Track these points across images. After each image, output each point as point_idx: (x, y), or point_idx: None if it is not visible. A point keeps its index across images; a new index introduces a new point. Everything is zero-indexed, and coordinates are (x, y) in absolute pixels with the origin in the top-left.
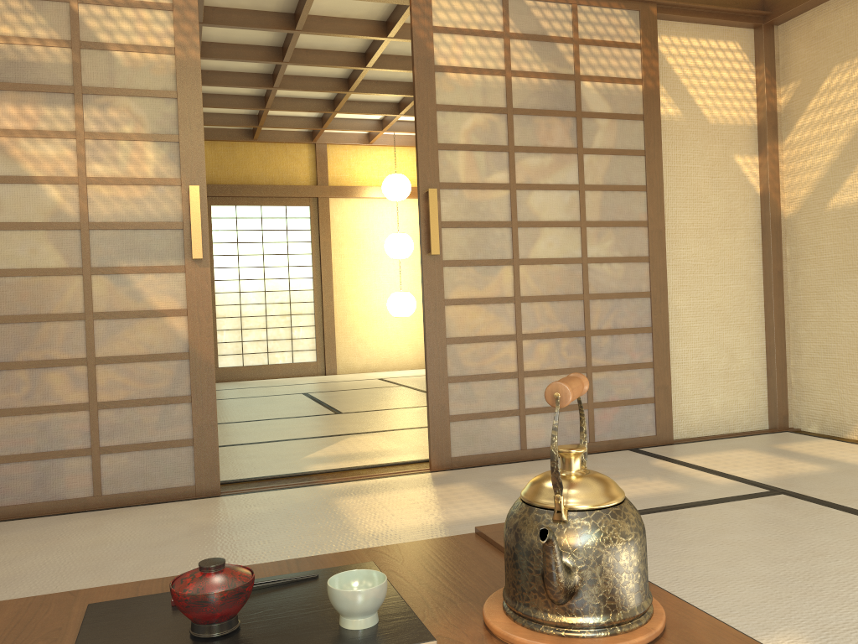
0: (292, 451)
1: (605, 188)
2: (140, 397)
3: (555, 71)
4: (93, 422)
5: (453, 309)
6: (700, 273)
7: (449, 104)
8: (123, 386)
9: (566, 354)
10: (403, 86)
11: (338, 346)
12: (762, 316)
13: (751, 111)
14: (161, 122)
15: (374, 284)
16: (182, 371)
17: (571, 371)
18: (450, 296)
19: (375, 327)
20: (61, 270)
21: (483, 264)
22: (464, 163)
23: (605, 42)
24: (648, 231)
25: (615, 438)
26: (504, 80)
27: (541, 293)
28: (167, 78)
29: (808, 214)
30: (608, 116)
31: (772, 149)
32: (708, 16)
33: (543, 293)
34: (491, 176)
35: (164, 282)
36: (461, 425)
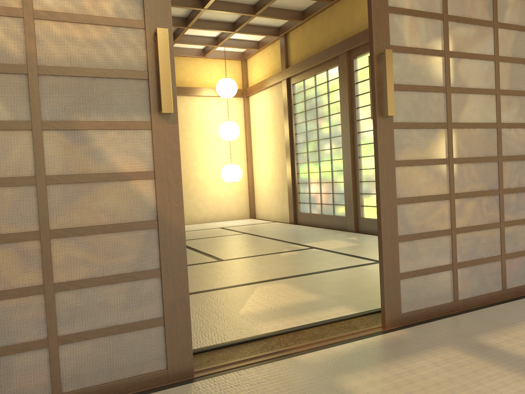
0: (219, 306)
1: (513, 60)
2: (103, 274)
3: None
4: (49, 307)
5: (401, 171)
6: None
7: None
8: (84, 263)
9: (486, 211)
10: (243, 7)
11: (184, 204)
12: None
13: None
14: None
15: (209, 159)
16: (150, 242)
17: (489, 226)
18: (398, 157)
19: (210, 190)
20: (4, 123)
21: (424, 127)
22: (409, 28)
23: None
24: None
25: (519, 284)
26: None
27: (468, 155)
28: None
29: None
30: None
31: None
32: None
33: (469, 155)
34: (430, 42)
35: (128, 140)
36: (408, 282)
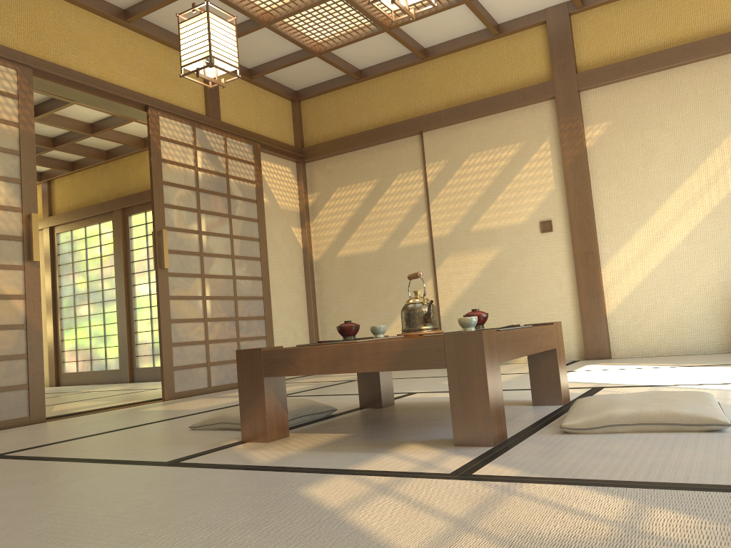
0: None
1: (242, 238)
2: None
3: (217, 171)
4: None
5: (173, 302)
6: (280, 288)
7: (169, 181)
8: None
9: (228, 330)
10: None
11: None
12: (306, 313)
13: (297, 204)
14: (9, 170)
15: None
16: (21, 337)
17: (230, 340)
18: (172, 294)
19: None
20: None
21: (187, 276)
22: (177, 216)
23: (239, 159)
24: (261, 263)
25: None
26: (195, 172)
27: (215, 295)
28: (14, 142)
29: (327, 259)
30: (242, 198)
31: (308, 225)
32: (279, 153)
33: (216, 294)
34: (190, 225)
35: (10, 275)
36: (179, 372)
